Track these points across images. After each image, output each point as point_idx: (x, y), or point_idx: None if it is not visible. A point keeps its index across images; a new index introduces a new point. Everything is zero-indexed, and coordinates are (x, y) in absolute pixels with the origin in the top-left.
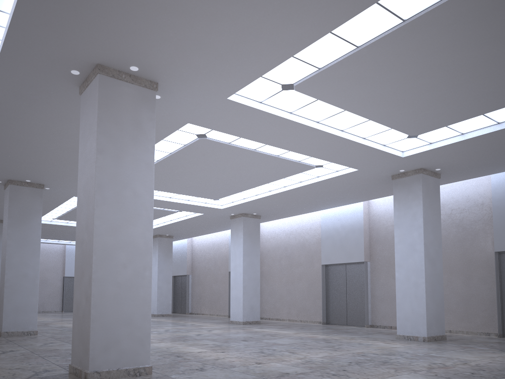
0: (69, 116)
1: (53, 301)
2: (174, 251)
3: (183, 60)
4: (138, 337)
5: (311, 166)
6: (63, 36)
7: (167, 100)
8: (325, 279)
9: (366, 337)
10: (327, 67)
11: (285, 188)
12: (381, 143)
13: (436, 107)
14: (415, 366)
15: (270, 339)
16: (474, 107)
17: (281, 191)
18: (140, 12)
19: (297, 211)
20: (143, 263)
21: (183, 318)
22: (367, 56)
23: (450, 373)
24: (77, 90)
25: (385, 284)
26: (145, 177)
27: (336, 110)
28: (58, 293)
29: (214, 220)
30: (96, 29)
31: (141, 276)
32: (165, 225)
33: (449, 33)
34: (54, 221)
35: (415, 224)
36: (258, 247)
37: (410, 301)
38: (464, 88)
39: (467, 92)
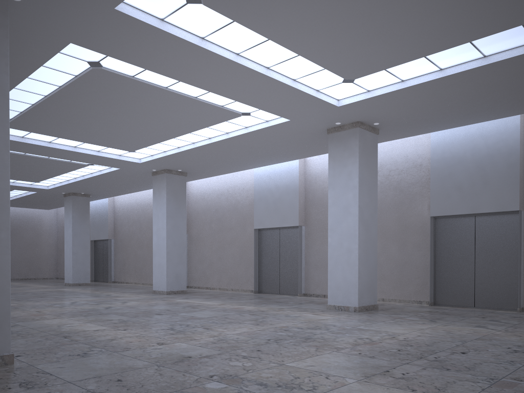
0: None
1: None
2: (94, 212)
3: None
4: None
5: (237, 113)
6: None
7: (33, 5)
8: (258, 244)
9: (295, 307)
10: None
11: (210, 140)
12: (314, 88)
13: (373, 43)
14: (339, 342)
15: (190, 312)
16: (415, 46)
17: (206, 143)
18: None
19: (228, 168)
20: None
21: (102, 288)
22: None
23: (375, 351)
24: None
25: (320, 250)
26: None
27: (258, 39)
28: None
29: (134, 176)
30: None
31: None
32: (77, 181)
33: None
34: None
35: (351, 184)
36: (184, 209)
37: (342, 269)
38: (405, 19)
39: (409, 25)
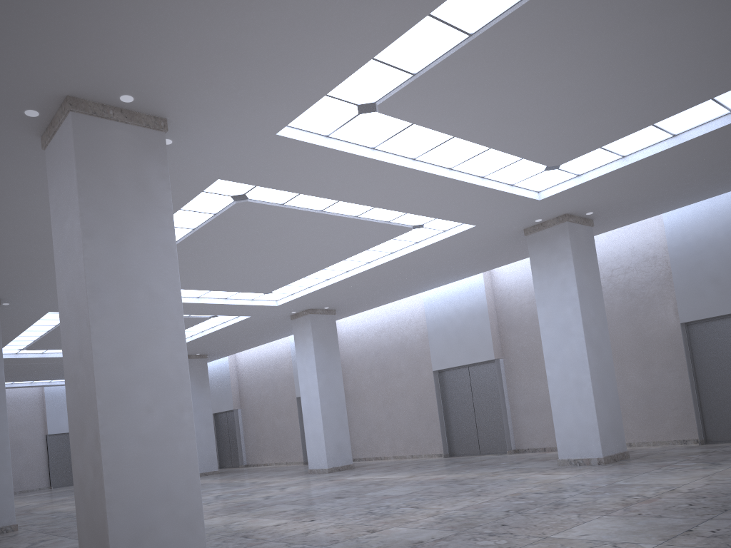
0: (29, 186)
1: (34, 474)
2: (211, 377)
3: (203, 78)
4: (185, 518)
5: (407, 227)
6: (6, 54)
7: (184, 146)
8: (441, 391)
9: (514, 469)
10: (426, 71)
11: (370, 264)
12: (508, 183)
13: (586, 119)
14: (604, 504)
15: (377, 490)
16: (640, 115)
17: (365, 269)
18: (129, 3)
19: (389, 297)
20: (177, 401)
21: (237, 474)
22: (485, 48)
23: (658, 509)
24: (38, 142)
25: (529, 388)
26: (164, 268)
27: (441, 138)
28: (41, 461)
29: (267, 324)
30: (60, 38)
31: (178, 422)
32: (194, 339)
33: (605, 2)
34: (23, 353)
35: (567, 296)
36: (338, 357)
37: (573, 409)
38: (626, 87)
39: (631, 92)
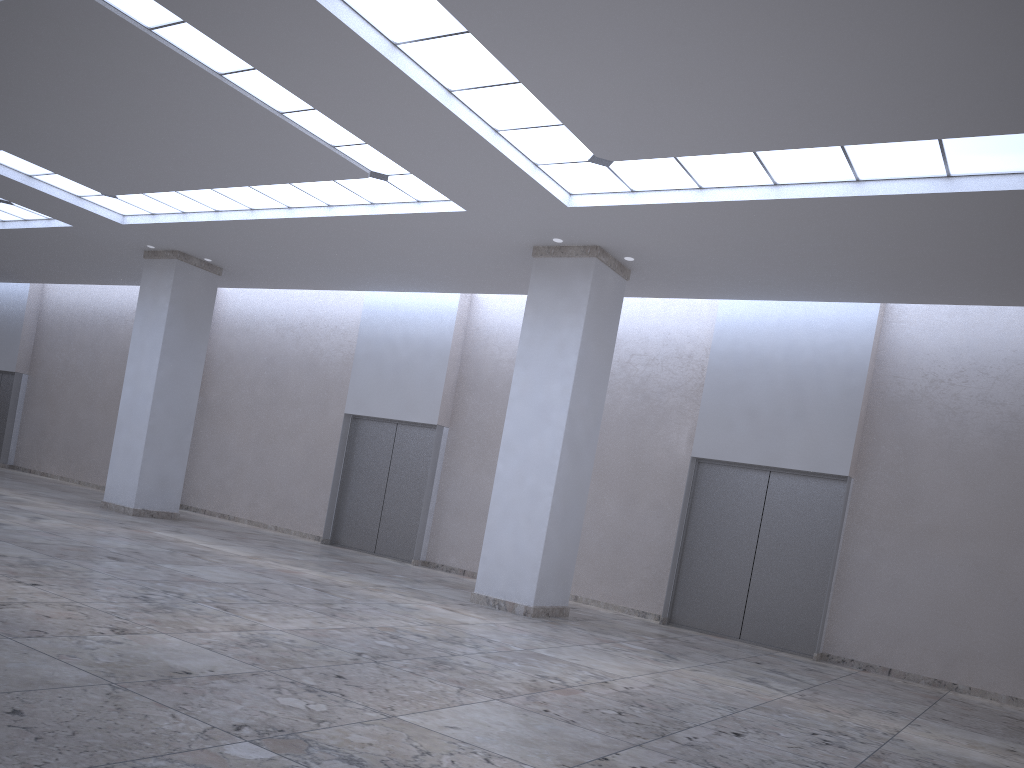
0: None
1: None
2: None
3: None
4: None
5: (361, 169)
6: None
7: None
8: (348, 446)
9: (409, 588)
10: None
11: (291, 212)
12: (531, 159)
13: (670, 98)
14: (503, 680)
15: (186, 564)
16: (744, 127)
17: (280, 217)
18: None
19: (312, 280)
20: None
21: None
22: None
23: (575, 709)
24: None
25: (471, 482)
26: None
27: (446, 25)
28: None
29: (102, 251)
30: None
31: None
32: None
33: None
34: None
35: (561, 365)
36: (204, 343)
37: (515, 528)
38: (742, 67)
39: (745, 81)
